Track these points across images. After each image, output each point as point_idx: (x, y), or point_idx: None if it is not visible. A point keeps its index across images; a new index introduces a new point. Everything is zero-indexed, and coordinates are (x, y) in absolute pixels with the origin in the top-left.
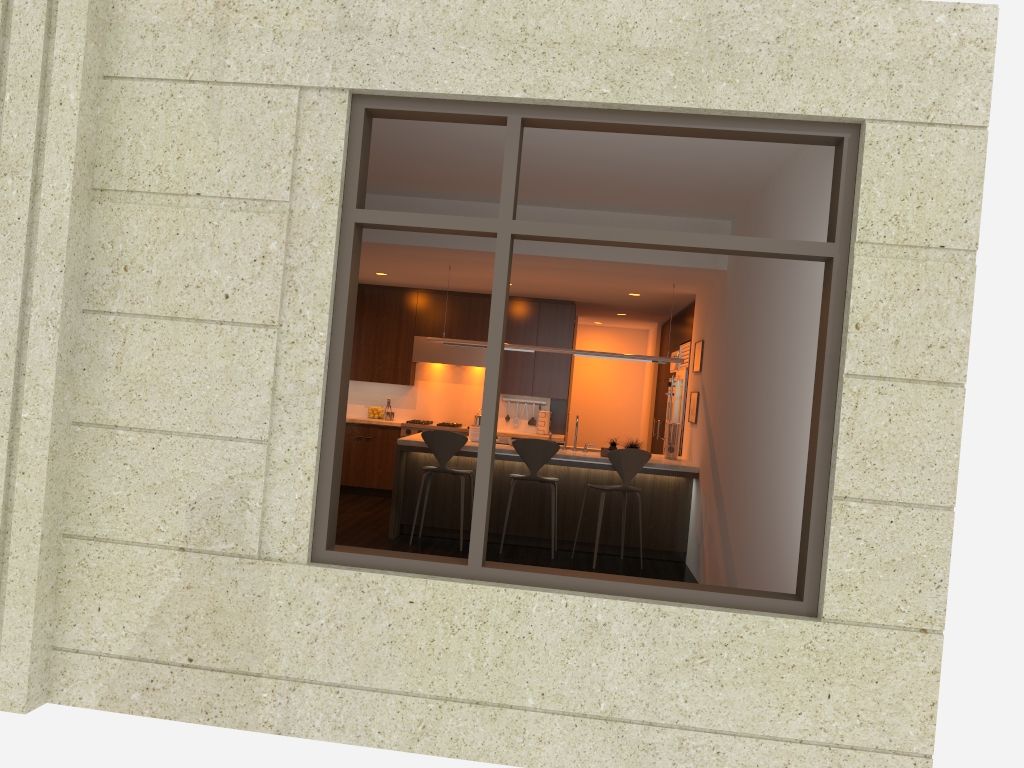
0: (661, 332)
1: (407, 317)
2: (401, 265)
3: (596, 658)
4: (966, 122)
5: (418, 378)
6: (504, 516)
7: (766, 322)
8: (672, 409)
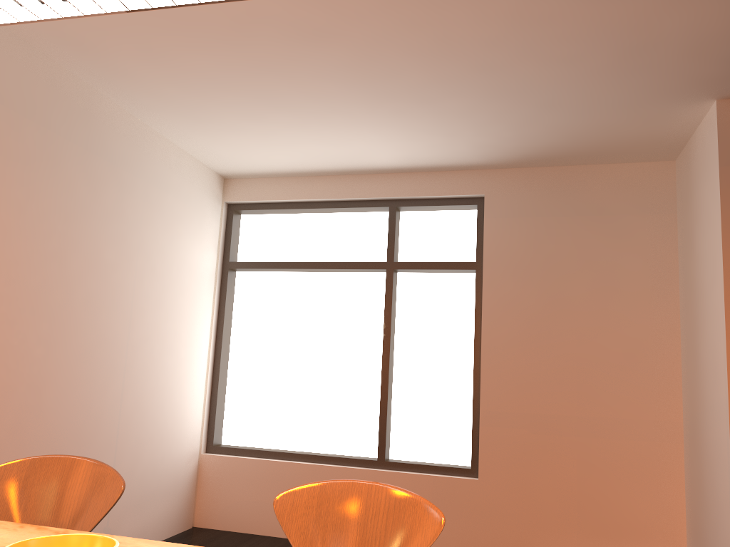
0: None
1: None
2: None
3: None
4: None
5: None
6: None
7: (117, 253)
8: None
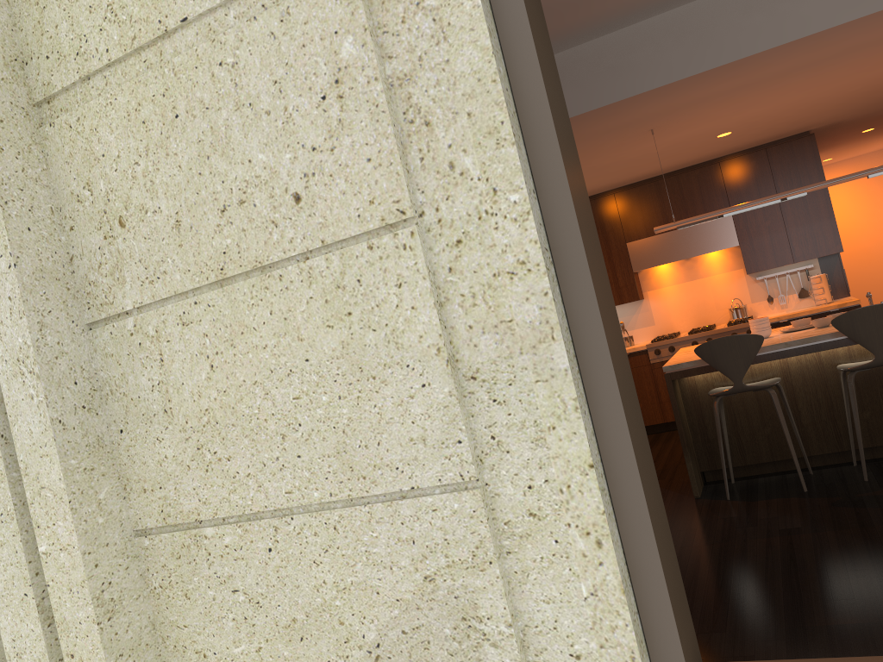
0: None
1: (611, 226)
2: (589, 156)
3: None
4: None
5: (646, 289)
6: (845, 425)
7: None
8: None
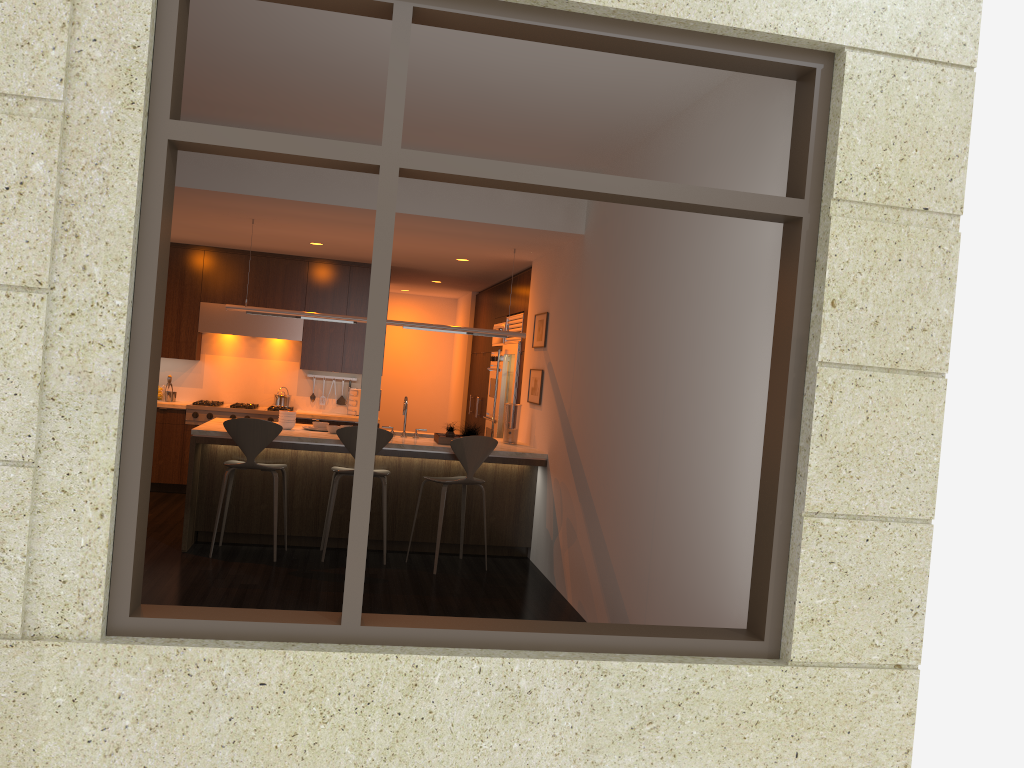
0: (476, 302)
1: (191, 280)
2: (190, 216)
3: (519, 737)
4: (953, 60)
5: (205, 351)
6: (324, 516)
7: (659, 295)
8: (498, 386)
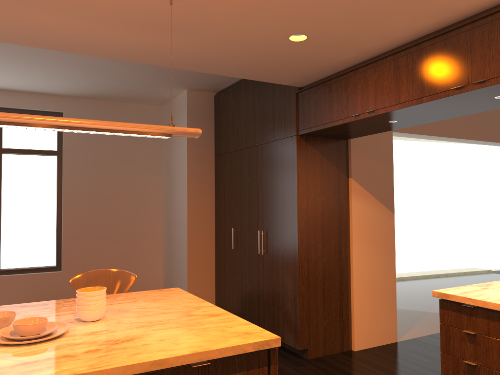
0: None
1: None
2: None
3: None
4: None
5: None
6: None
7: None
8: None
